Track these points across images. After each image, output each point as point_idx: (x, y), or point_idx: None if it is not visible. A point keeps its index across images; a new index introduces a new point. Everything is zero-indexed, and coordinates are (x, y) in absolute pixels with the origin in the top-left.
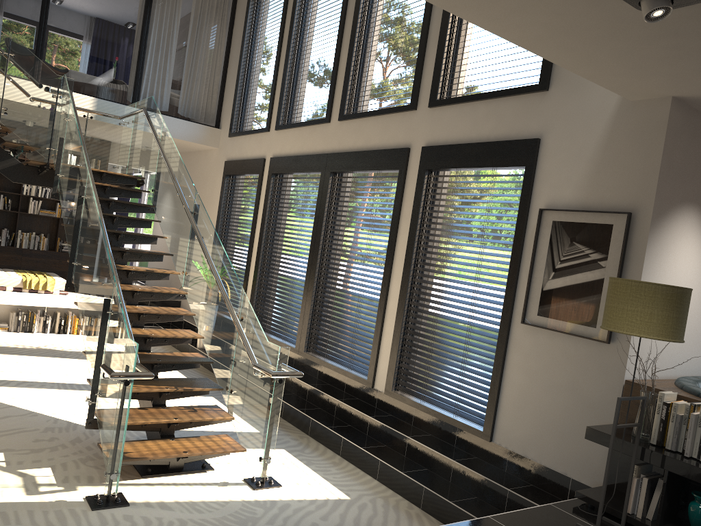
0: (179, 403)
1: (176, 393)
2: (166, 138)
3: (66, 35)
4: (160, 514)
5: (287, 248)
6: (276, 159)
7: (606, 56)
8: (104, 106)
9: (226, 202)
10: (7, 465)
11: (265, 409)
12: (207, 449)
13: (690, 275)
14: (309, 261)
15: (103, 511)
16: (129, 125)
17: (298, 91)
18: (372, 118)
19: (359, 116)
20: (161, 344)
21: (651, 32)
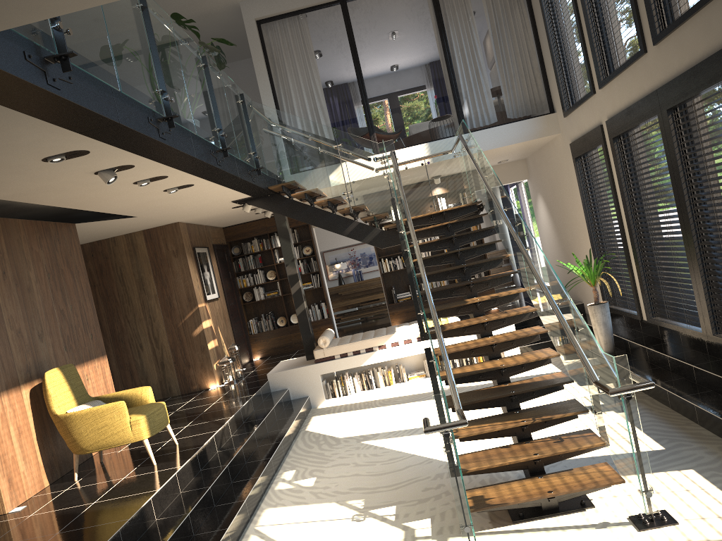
0: (572, 426)
1: (540, 423)
2: (480, 156)
3: (421, 89)
4: None
5: (660, 215)
6: (610, 121)
7: None
8: (435, 147)
9: (586, 186)
10: (395, 518)
11: (625, 433)
12: (576, 485)
13: None
14: (681, 224)
15: None
16: (460, 154)
17: (611, 32)
18: (687, 22)
19: (673, 28)
20: (519, 372)
21: None
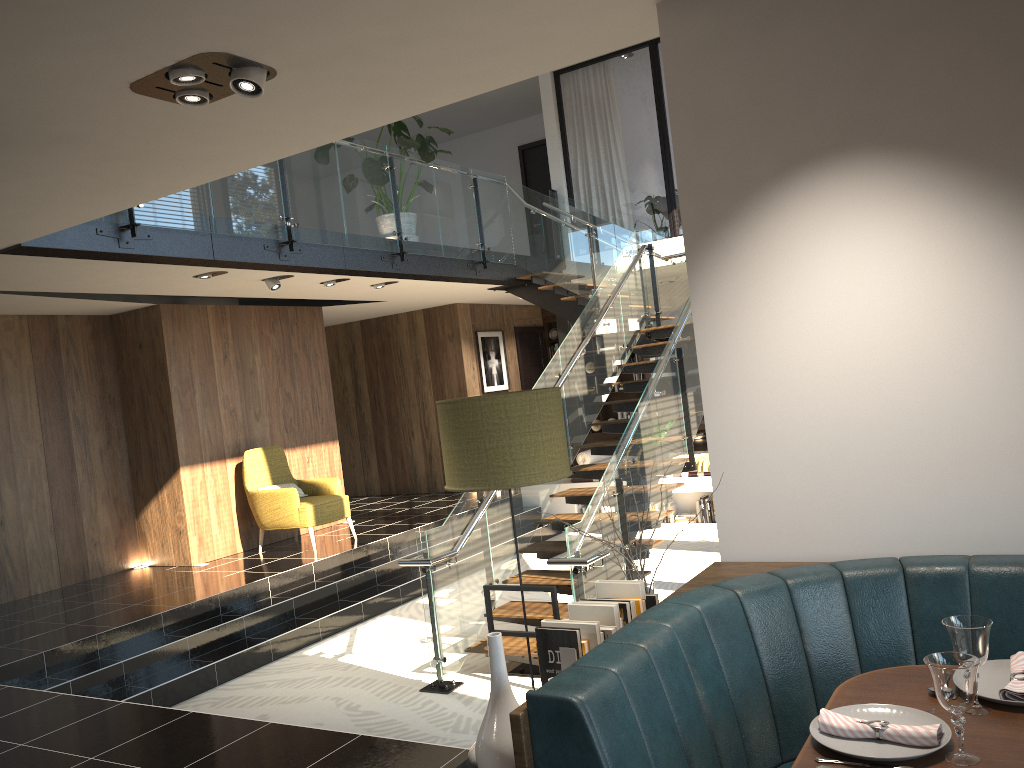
0: None
1: None
2: None
3: None
4: (452, 705)
5: None
6: None
7: (448, 71)
8: None
9: None
10: None
11: None
12: None
13: (901, 310)
14: None
15: (424, 694)
16: None
17: None
18: None
19: None
20: None
21: (345, 62)
